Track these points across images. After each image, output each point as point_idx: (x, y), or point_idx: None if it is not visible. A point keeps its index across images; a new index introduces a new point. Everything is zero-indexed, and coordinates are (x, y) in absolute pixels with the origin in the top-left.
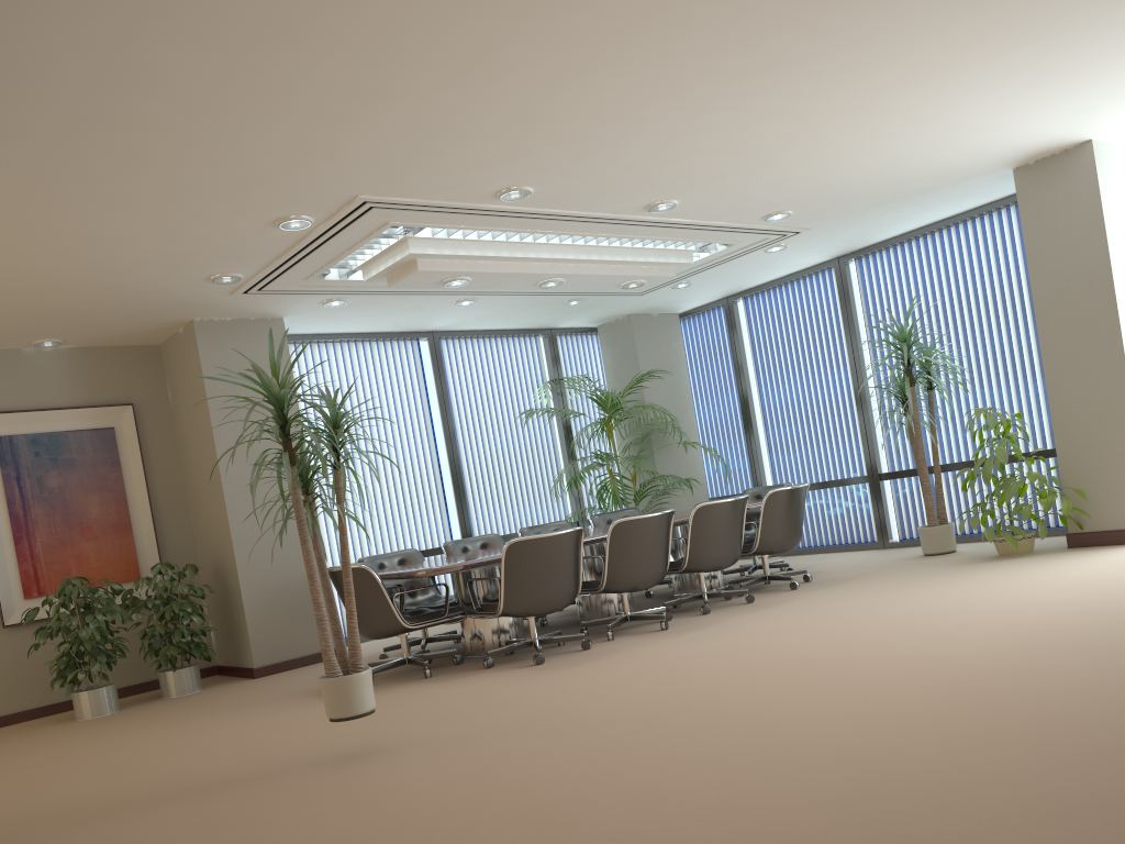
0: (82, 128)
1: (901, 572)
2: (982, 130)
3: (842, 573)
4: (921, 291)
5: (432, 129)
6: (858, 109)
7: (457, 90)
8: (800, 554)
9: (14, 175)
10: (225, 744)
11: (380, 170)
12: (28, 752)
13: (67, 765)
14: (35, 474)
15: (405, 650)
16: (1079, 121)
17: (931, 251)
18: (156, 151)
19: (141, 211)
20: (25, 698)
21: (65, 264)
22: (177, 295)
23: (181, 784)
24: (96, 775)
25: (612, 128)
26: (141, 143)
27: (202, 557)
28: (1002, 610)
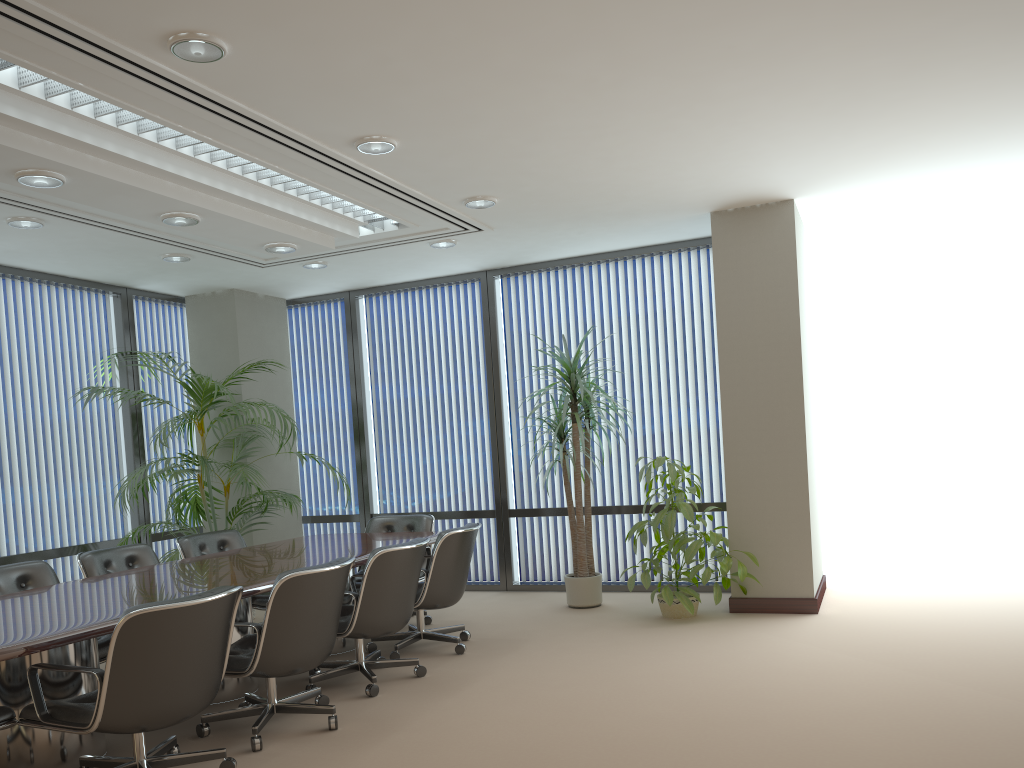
0: None
1: (572, 633)
2: (742, 154)
3: (495, 627)
4: (572, 323)
5: None
6: (687, 75)
7: None
8: None
9: None
10: None
11: None
12: None
13: None
14: None
15: None
16: (810, 174)
17: (586, 282)
18: None
19: None
20: None
21: None
22: None
23: None
24: None
25: None
26: None
27: None
28: (802, 724)
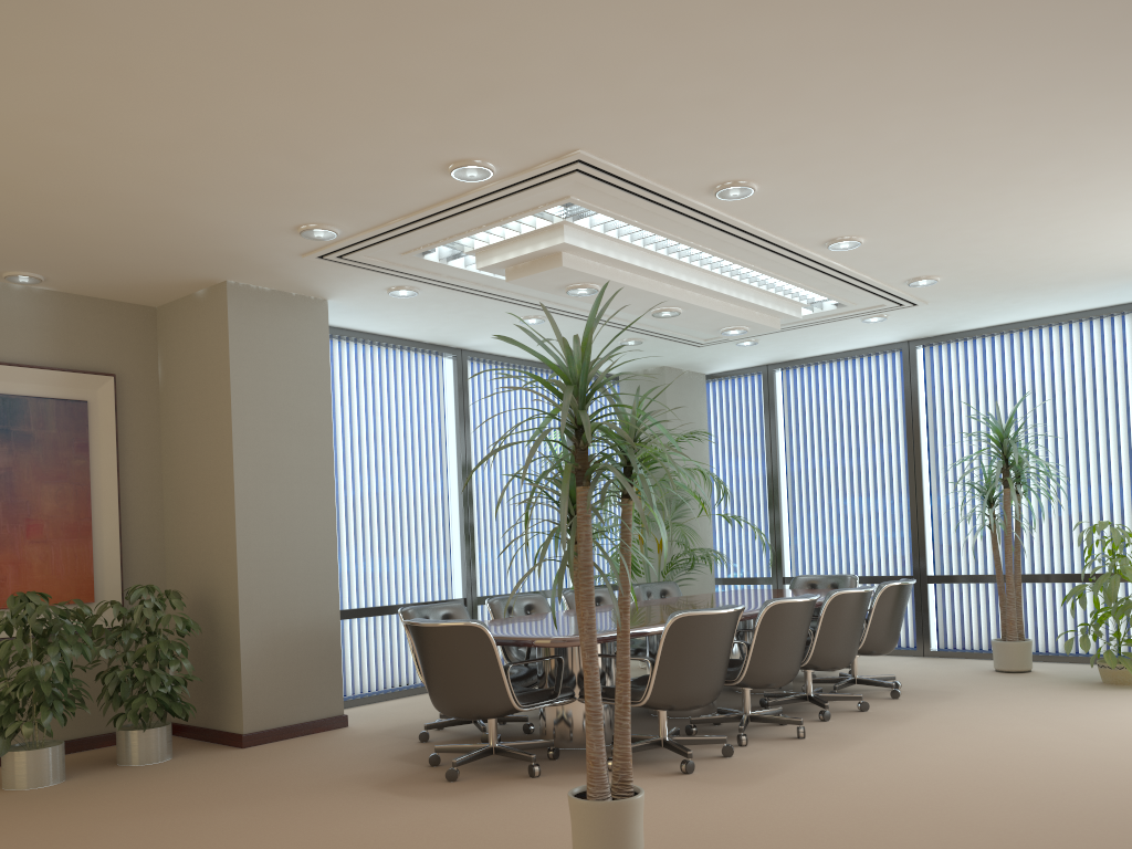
0: None
1: (1006, 690)
2: None
3: (922, 682)
4: (999, 389)
5: (757, 72)
6: None
7: (846, 20)
8: None
9: None
10: None
11: (638, 119)
12: None
13: None
14: None
15: (494, 735)
16: None
17: (1016, 349)
18: (421, 10)
19: (311, 106)
20: None
21: (144, 165)
22: (239, 242)
23: None
24: None
25: (923, 126)
26: None
27: (175, 582)
28: None
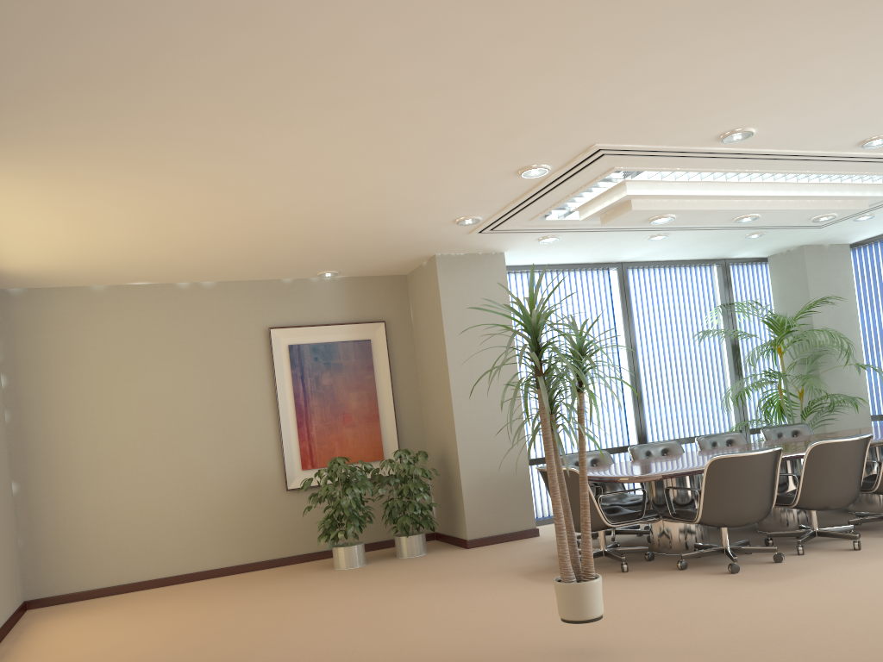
0: (384, 95)
1: None
2: None
3: None
4: None
5: (680, 76)
6: None
7: (717, 34)
8: None
9: (326, 139)
10: (458, 617)
11: (620, 119)
12: (302, 595)
13: (334, 615)
14: (314, 374)
15: (603, 543)
16: None
17: None
18: (437, 112)
19: (414, 166)
20: (298, 545)
21: (350, 212)
22: (427, 235)
23: (429, 656)
24: (357, 631)
25: (858, 62)
26: (427, 106)
27: (429, 445)
28: None
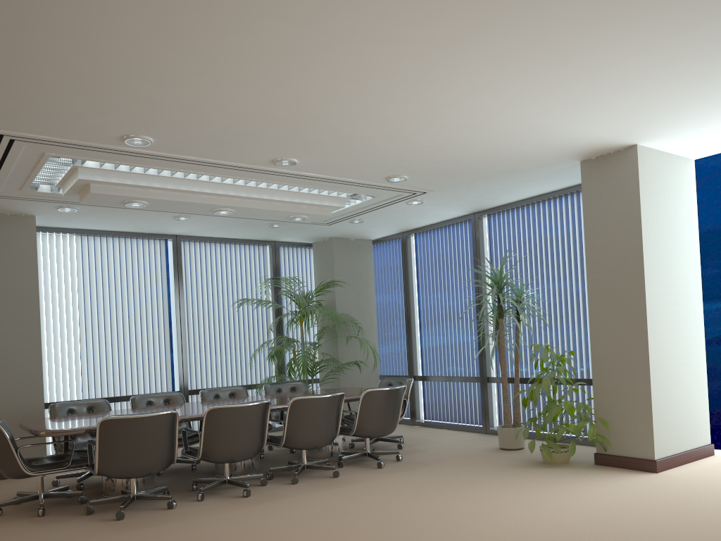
0: None
1: (465, 464)
2: (532, 127)
3: (430, 455)
4: (527, 245)
5: None
6: (402, 98)
7: None
8: (432, 427)
9: None
10: None
11: None
12: None
13: None
14: None
15: (39, 488)
16: (617, 128)
17: (536, 216)
18: None
19: None
20: None
21: None
22: None
23: None
24: None
25: (176, 93)
26: None
27: None
28: (470, 538)
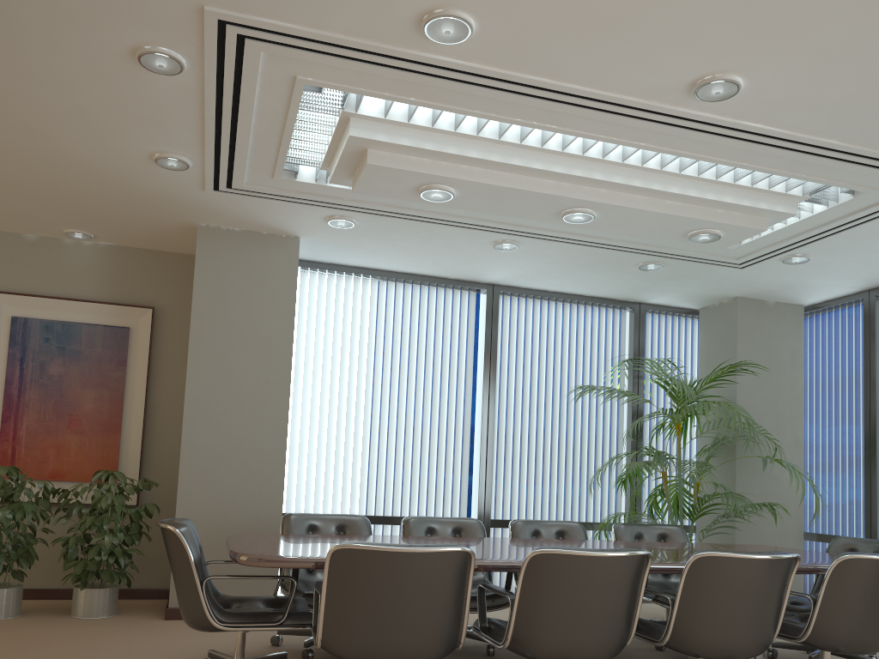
0: None
1: None
2: None
3: None
4: None
5: None
6: None
7: None
8: None
9: None
10: None
11: None
12: None
13: None
14: (40, 358)
15: (237, 651)
16: None
17: None
18: None
19: None
20: None
21: None
22: (142, 182)
23: None
24: None
25: None
26: None
27: None
28: None
